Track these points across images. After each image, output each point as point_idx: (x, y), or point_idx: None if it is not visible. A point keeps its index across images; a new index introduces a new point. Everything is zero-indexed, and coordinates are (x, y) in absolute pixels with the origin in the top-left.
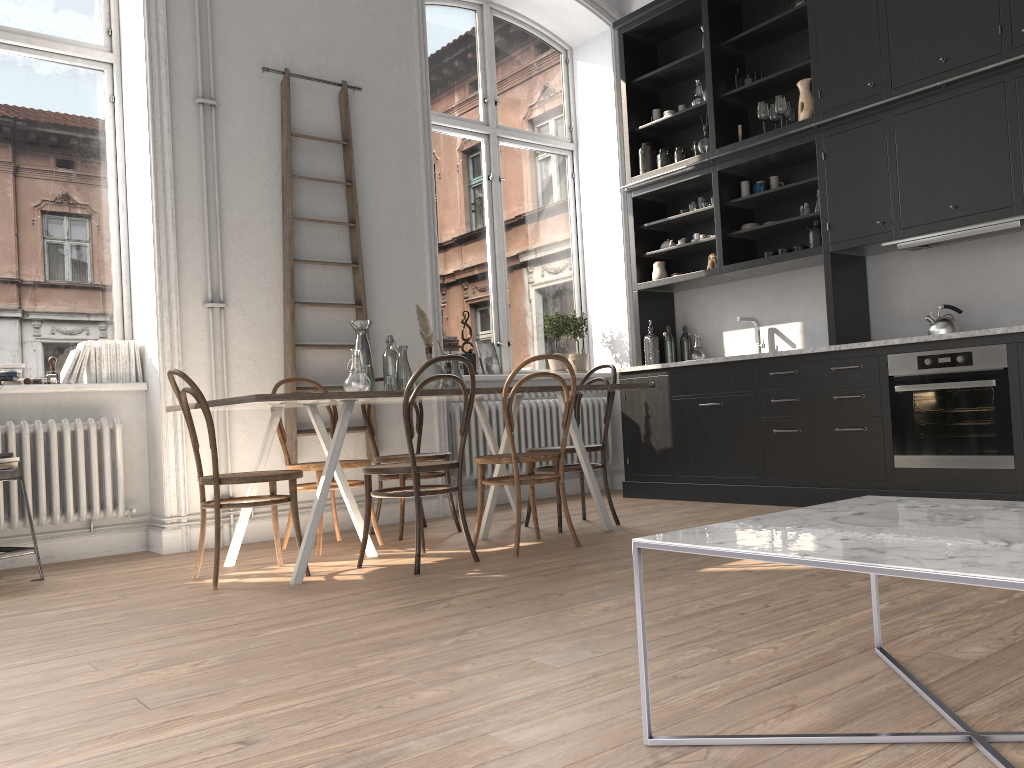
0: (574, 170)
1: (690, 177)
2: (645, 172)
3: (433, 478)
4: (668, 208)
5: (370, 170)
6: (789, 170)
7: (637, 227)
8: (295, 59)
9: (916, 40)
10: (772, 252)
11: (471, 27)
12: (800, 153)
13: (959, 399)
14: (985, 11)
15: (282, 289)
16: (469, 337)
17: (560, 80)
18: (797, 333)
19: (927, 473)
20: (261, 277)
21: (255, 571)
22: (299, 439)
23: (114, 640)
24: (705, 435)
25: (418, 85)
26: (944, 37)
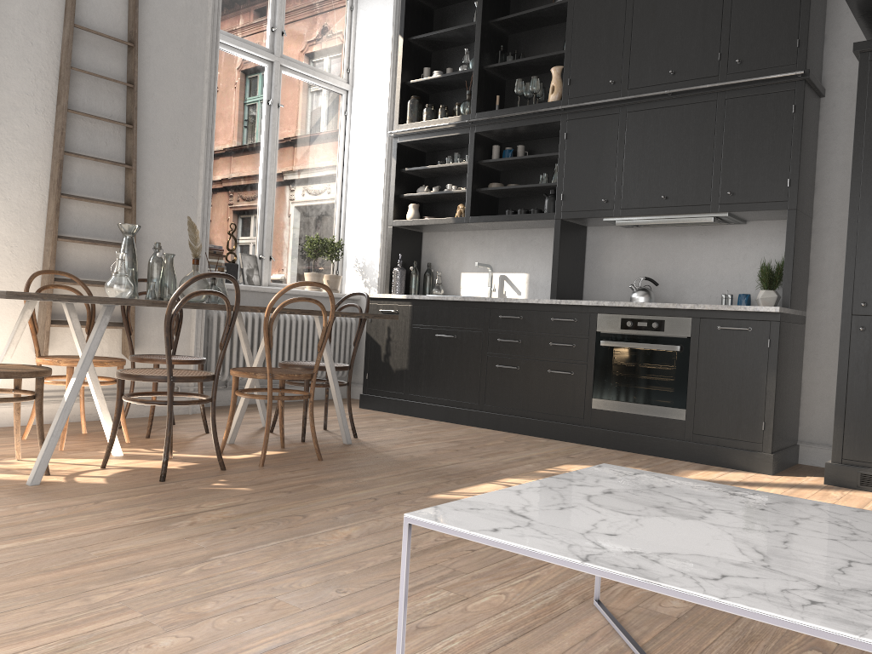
0: (347, 109)
1: (450, 134)
2: (411, 122)
3: None
4: (427, 157)
5: (154, 76)
6: (534, 142)
7: (398, 170)
8: None
9: (653, 51)
10: (512, 211)
11: None
12: (546, 129)
13: (650, 358)
14: (710, 38)
15: (49, 179)
16: (234, 248)
17: (344, 24)
18: (523, 283)
19: (617, 416)
20: (27, 164)
21: None
22: (52, 329)
23: None
24: (437, 362)
25: (210, 2)
26: (675, 53)
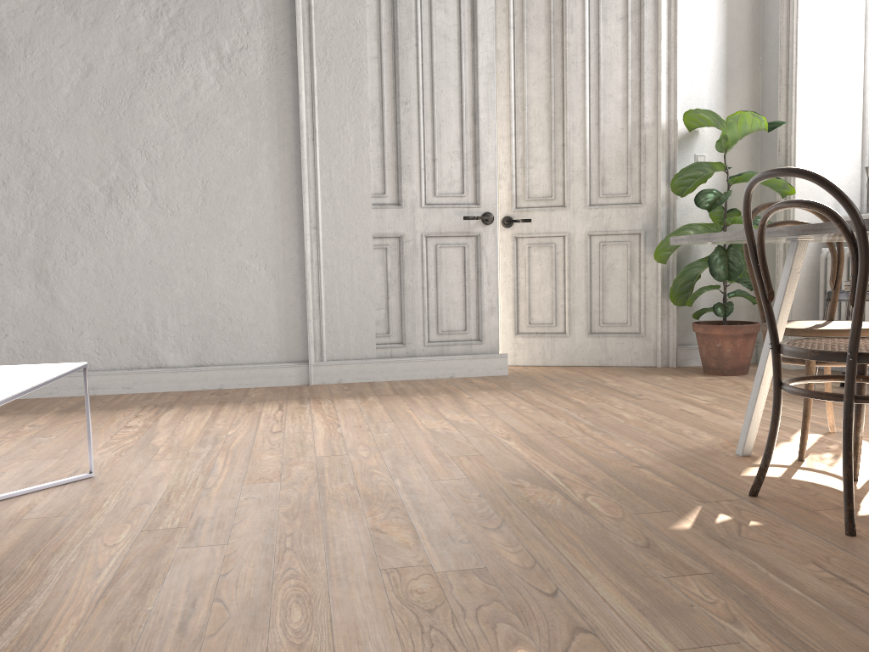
0: None
1: None
2: None
3: None
4: None
5: None
6: None
7: None
8: None
9: None
10: None
11: None
12: None
13: None
14: None
15: None
16: None
17: None
18: None
19: None
20: None
21: (865, 447)
22: None
23: (552, 418)
24: None
25: None
26: None
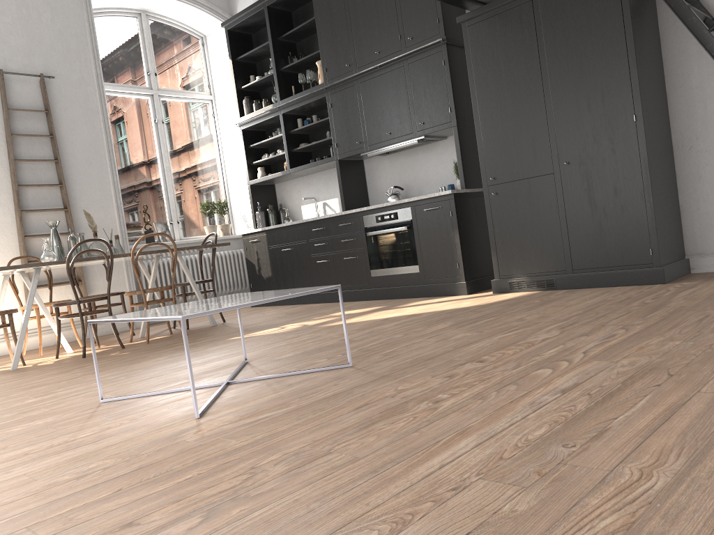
0: (214, 112)
1: (269, 117)
2: (247, 114)
3: (127, 307)
4: (267, 134)
5: (66, 126)
6: (323, 111)
7: (247, 147)
8: (7, 62)
9: (365, 41)
10: (313, 160)
11: (134, 28)
12: (323, 102)
13: (394, 237)
14: (393, 26)
15: (13, 203)
16: (149, 220)
17: (200, 56)
18: (336, 204)
19: (385, 278)
20: None
21: None
22: None
23: None
24: (286, 267)
25: (94, 71)
26: (377, 40)
